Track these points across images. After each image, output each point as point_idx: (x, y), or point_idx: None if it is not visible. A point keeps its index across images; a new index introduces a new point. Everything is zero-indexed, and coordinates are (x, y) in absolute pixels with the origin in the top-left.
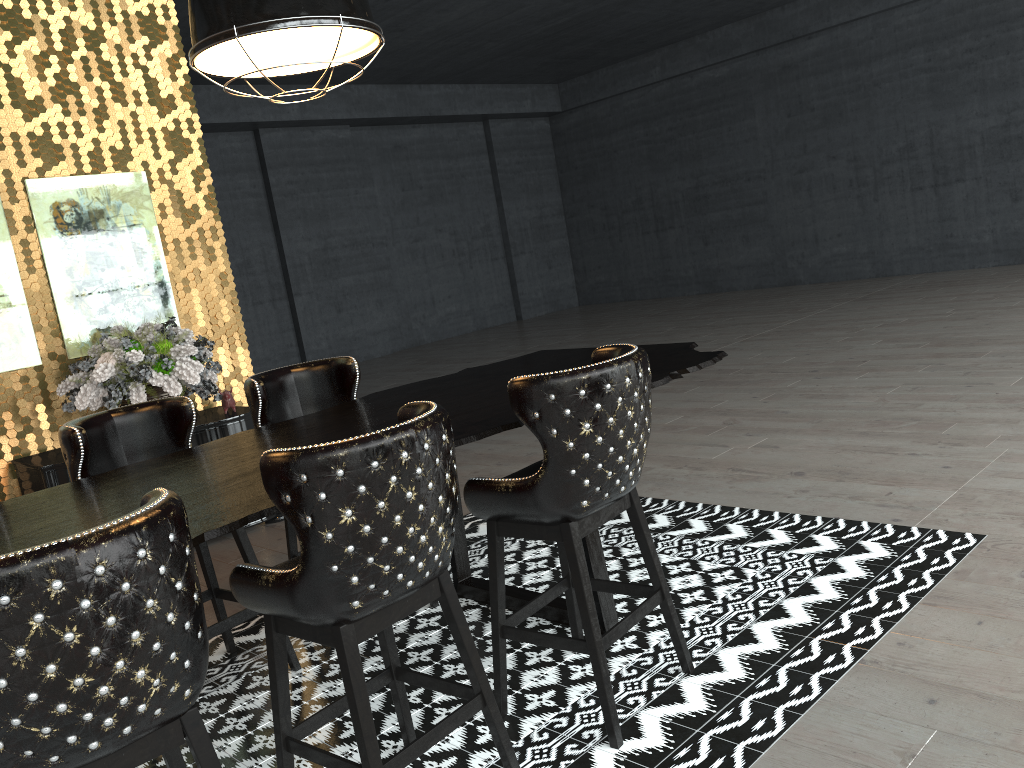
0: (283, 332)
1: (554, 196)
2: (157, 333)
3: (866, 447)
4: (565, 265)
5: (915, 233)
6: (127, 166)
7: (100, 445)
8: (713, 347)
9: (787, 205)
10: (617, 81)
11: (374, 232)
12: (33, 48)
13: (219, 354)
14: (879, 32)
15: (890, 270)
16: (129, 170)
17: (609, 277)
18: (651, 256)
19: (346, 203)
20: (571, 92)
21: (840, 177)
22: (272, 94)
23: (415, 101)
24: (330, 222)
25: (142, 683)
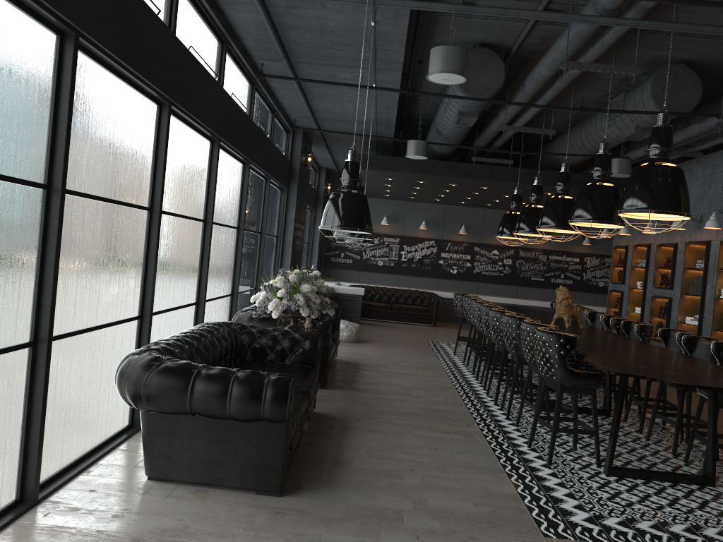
0: None
1: None
2: None
3: None
4: None
5: None
6: None
7: (703, 348)
8: None
9: None
10: None
11: None
12: None
13: None
14: None
15: None
16: None
17: None
18: None
19: None
20: None
21: None
22: None
23: None
24: None
25: (505, 341)
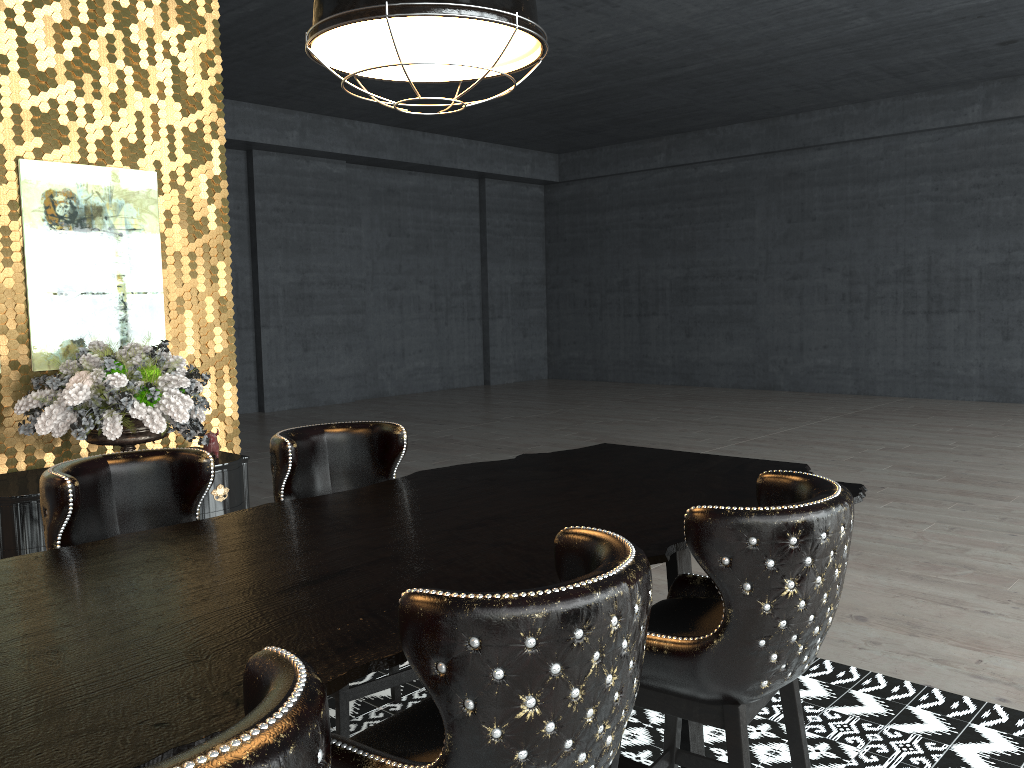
0: (244, 363)
1: (538, 264)
2: (147, 357)
3: (927, 595)
4: (540, 335)
5: (902, 356)
6: (137, 163)
7: (89, 500)
8: (708, 446)
9: (776, 309)
10: (620, 161)
11: (354, 273)
12: (55, 15)
13: (204, 387)
14: (890, 154)
15: (872, 389)
16: (139, 168)
17: (583, 354)
18: (630, 339)
19: (330, 239)
20: (571, 164)
21: (833, 289)
22: (273, 116)
23: (417, 148)
24: (311, 256)
25: None
